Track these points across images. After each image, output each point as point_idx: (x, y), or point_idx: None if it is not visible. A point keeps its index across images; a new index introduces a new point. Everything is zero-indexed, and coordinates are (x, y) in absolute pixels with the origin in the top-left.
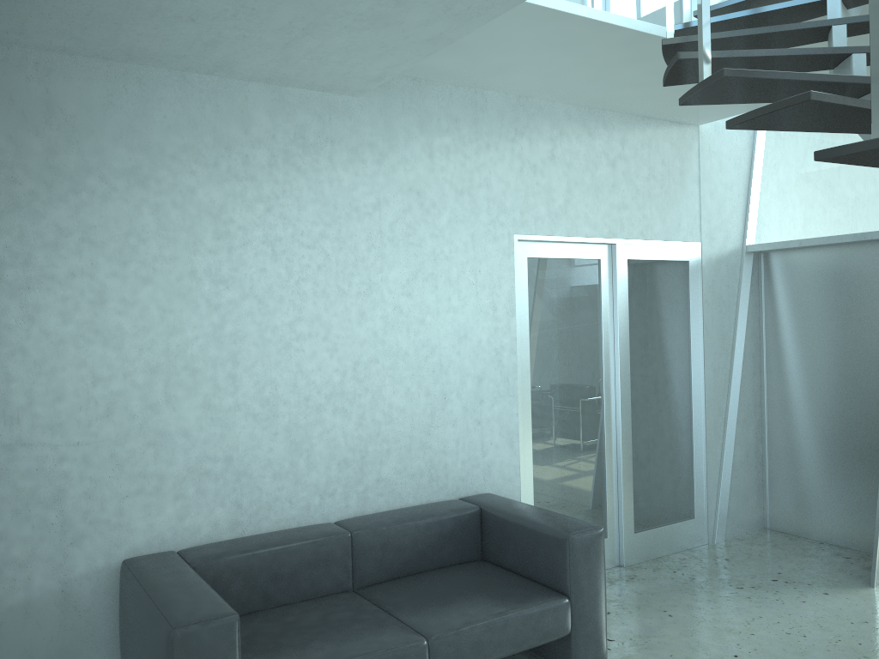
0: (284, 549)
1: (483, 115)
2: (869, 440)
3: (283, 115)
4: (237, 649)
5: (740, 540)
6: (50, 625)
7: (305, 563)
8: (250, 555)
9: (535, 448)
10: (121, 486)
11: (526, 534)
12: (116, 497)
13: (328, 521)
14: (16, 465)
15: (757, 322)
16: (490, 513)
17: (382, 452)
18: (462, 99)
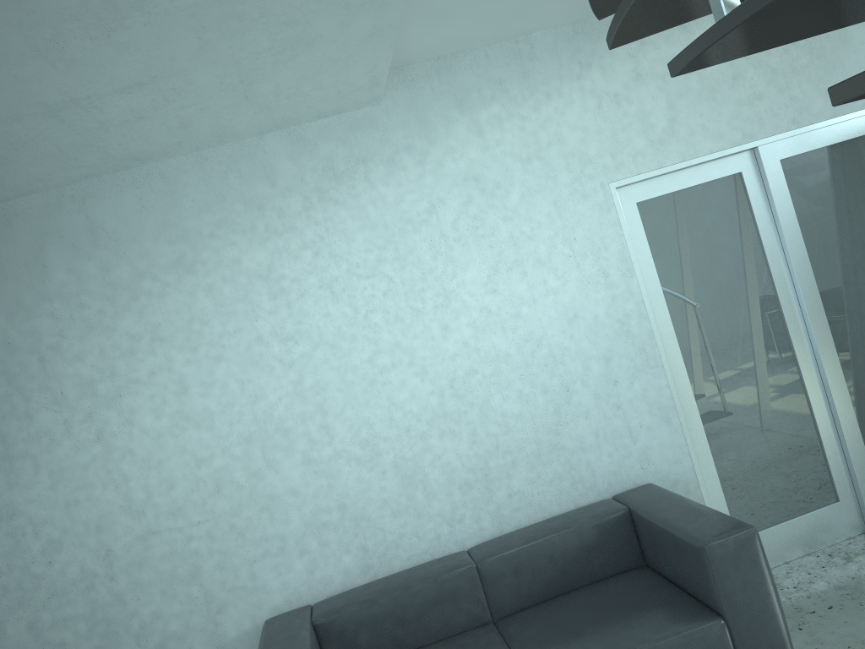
0: (404, 593)
1: (533, 63)
2: None
3: (306, 154)
4: None
5: None
6: None
7: (430, 603)
8: (370, 604)
9: (705, 417)
10: (247, 552)
11: (668, 541)
12: (245, 563)
13: (464, 547)
14: (153, 552)
15: None
16: (637, 515)
17: (507, 465)
18: (501, 57)
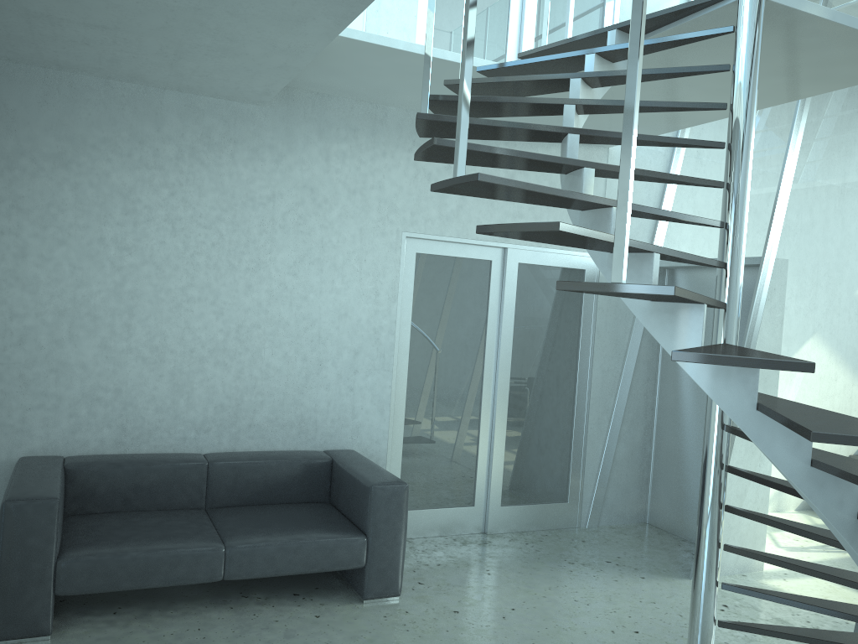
0: (146, 466)
1: (382, 127)
2: None
3: (193, 118)
4: (55, 525)
5: (612, 528)
6: None
7: (163, 480)
8: (116, 467)
9: (408, 418)
10: (26, 400)
11: (351, 482)
12: (21, 408)
13: (201, 452)
14: None
15: None
16: (336, 464)
17: (256, 403)
18: (362, 113)
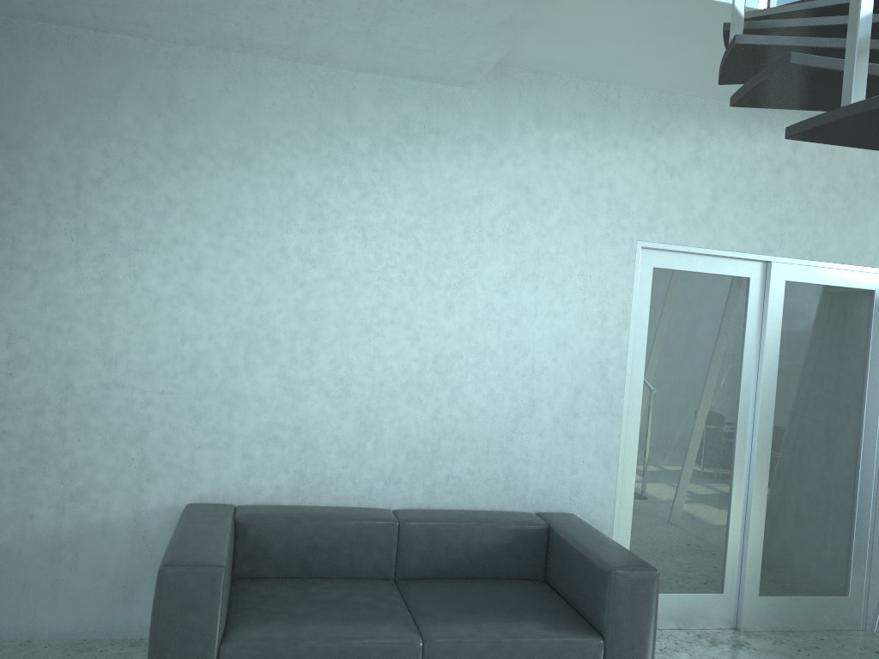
0: (327, 524)
1: (614, 111)
2: None
3: (389, 105)
4: (219, 600)
5: None
6: (121, 547)
7: (346, 541)
8: (292, 522)
9: (639, 476)
10: (195, 436)
11: (578, 560)
12: (190, 446)
13: (389, 508)
14: (109, 402)
15: None
16: (555, 533)
17: (455, 450)
18: (589, 94)
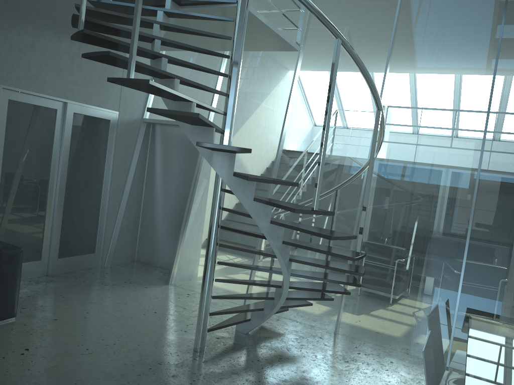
0: None
1: None
2: (183, 219)
3: None
4: None
5: (119, 265)
6: None
7: None
8: None
9: None
10: None
11: None
12: None
13: None
14: None
15: (144, 157)
16: None
17: None
18: None
